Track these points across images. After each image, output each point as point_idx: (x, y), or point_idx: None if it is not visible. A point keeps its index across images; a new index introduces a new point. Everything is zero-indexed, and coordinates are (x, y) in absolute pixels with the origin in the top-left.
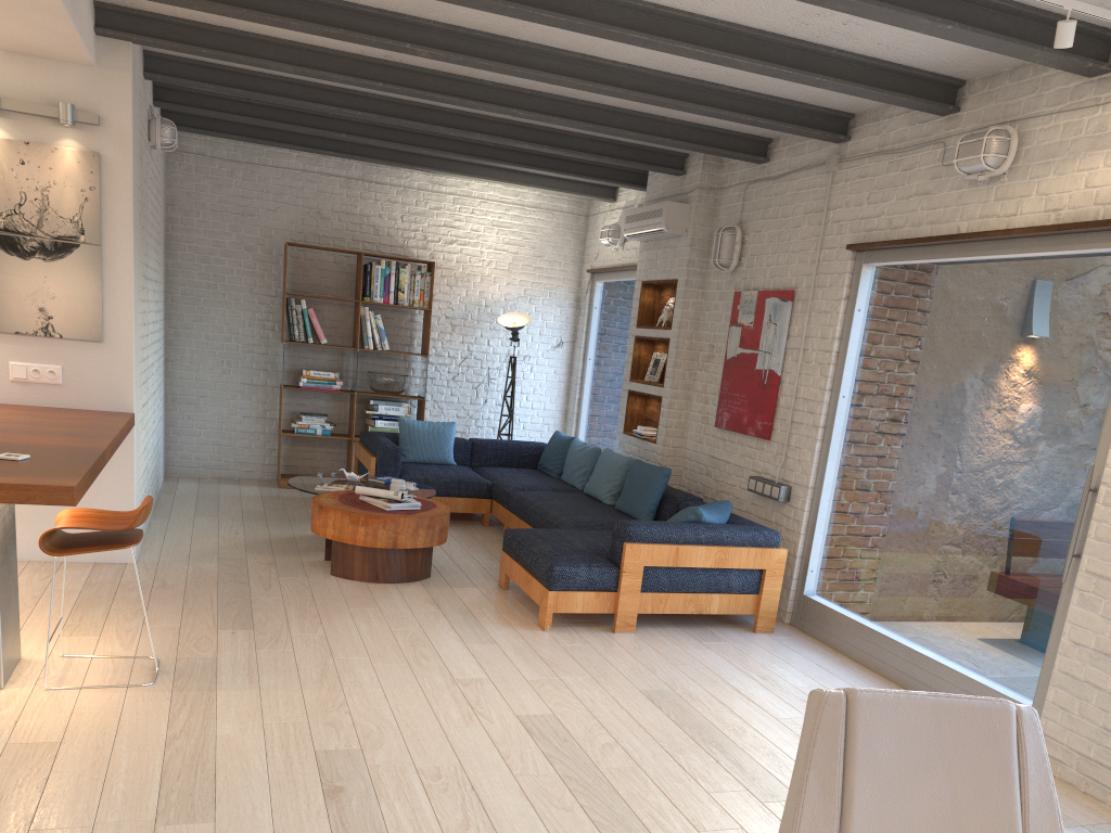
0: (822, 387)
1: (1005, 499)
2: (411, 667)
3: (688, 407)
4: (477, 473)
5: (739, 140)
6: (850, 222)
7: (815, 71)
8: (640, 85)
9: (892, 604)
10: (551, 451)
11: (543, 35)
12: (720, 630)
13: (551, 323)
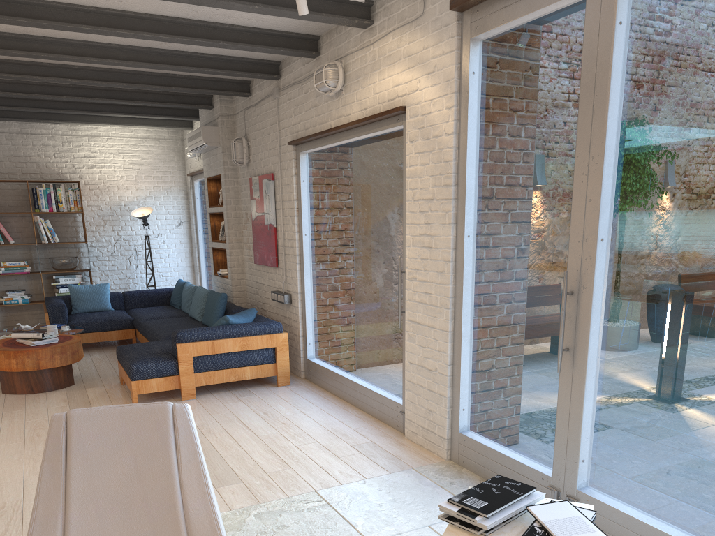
0: (294, 231)
1: (377, 284)
2: (25, 443)
3: (243, 253)
4: (128, 313)
5: (229, 83)
6: (289, 128)
7: (219, 38)
8: (132, 56)
9: (345, 356)
10: (175, 293)
11: (49, 31)
12: (256, 388)
13: (172, 211)
